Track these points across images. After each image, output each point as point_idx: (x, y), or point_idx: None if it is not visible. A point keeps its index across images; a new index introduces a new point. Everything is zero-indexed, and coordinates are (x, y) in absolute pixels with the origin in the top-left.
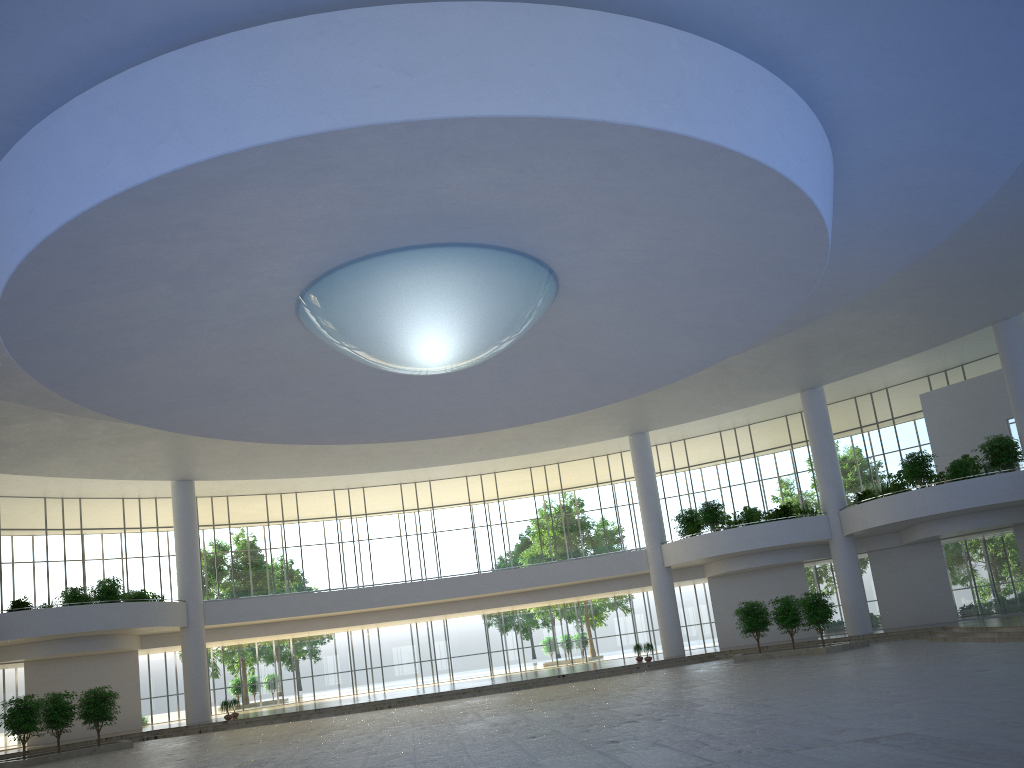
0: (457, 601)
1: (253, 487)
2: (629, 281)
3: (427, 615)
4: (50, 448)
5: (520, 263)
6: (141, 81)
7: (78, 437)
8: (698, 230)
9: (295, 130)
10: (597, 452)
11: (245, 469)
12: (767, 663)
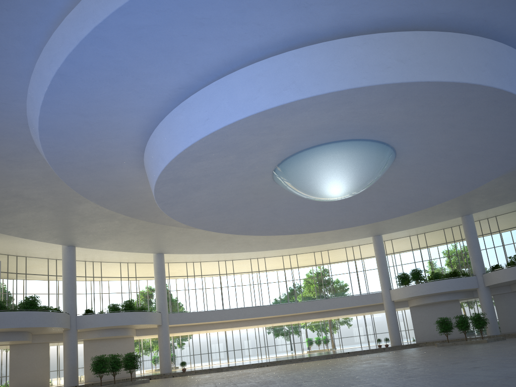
0: (284, 316)
1: (182, 258)
2: (428, 159)
3: (269, 323)
4: (107, 235)
5: (386, 149)
6: (276, 62)
7: (121, 230)
8: (477, 135)
9: (351, 85)
10: (348, 245)
11: (189, 248)
12: (461, 346)
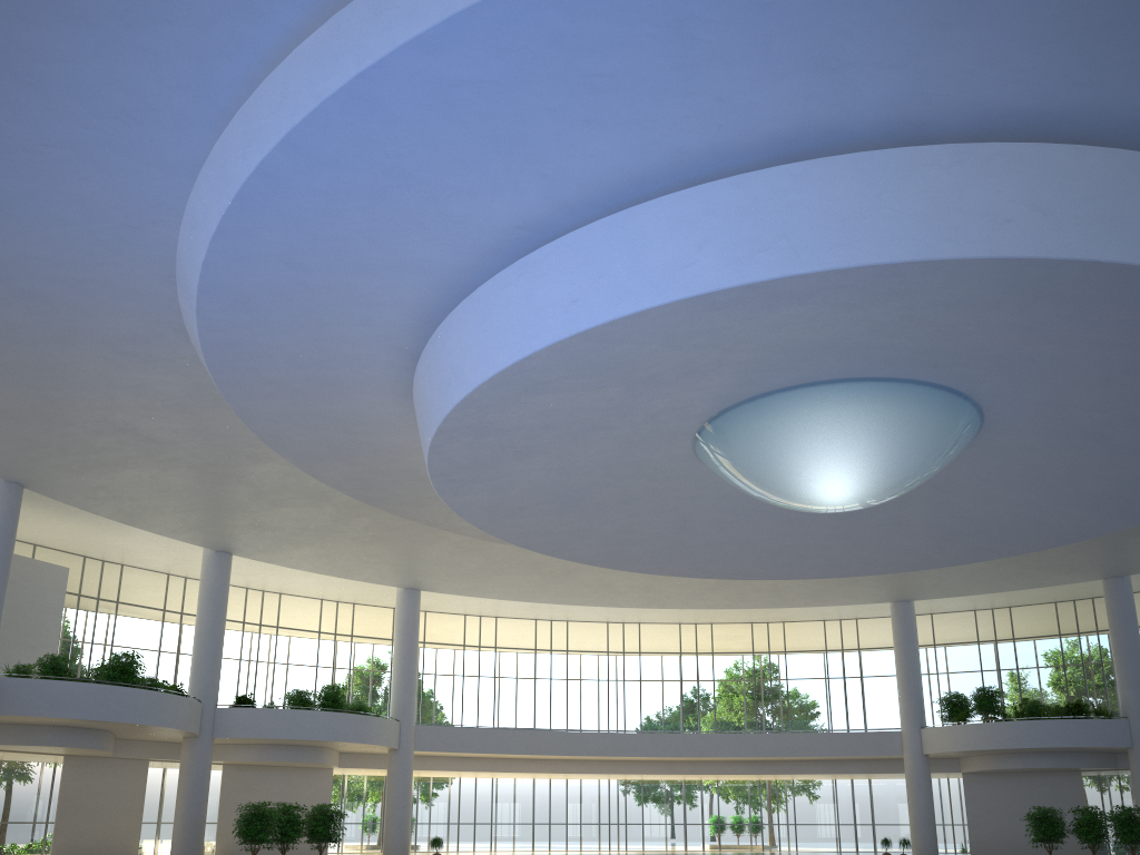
0: (671, 761)
1: (458, 605)
2: (1056, 440)
3: (637, 772)
4: (304, 537)
5: (964, 408)
6: (749, 188)
7: (337, 529)
8: None
9: (917, 254)
10: (832, 615)
11: (477, 585)
12: None
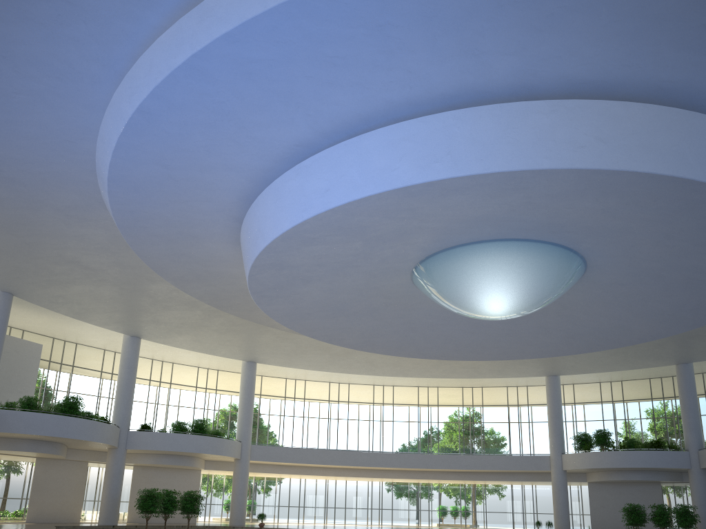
0: (409, 471)
1: (281, 372)
2: (632, 278)
3: (388, 477)
4: (184, 329)
5: (573, 258)
6: (429, 124)
7: (204, 324)
8: (705, 254)
9: (527, 166)
10: (511, 383)
11: (291, 360)
12: None
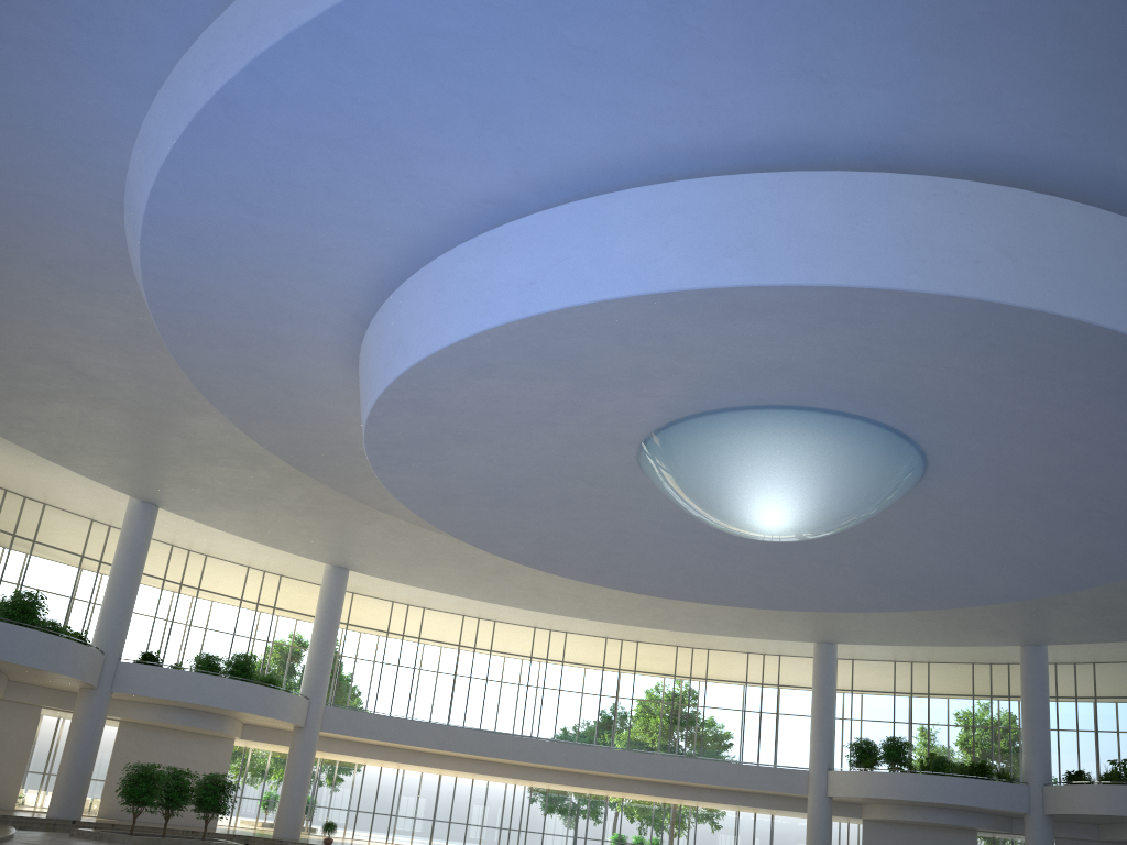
0: (579, 773)
1: (386, 591)
2: (995, 498)
3: (544, 780)
4: (235, 499)
5: (909, 453)
6: (722, 191)
7: (270, 496)
8: (1123, 470)
9: (882, 281)
10: (756, 649)
11: (407, 572)
12: None
